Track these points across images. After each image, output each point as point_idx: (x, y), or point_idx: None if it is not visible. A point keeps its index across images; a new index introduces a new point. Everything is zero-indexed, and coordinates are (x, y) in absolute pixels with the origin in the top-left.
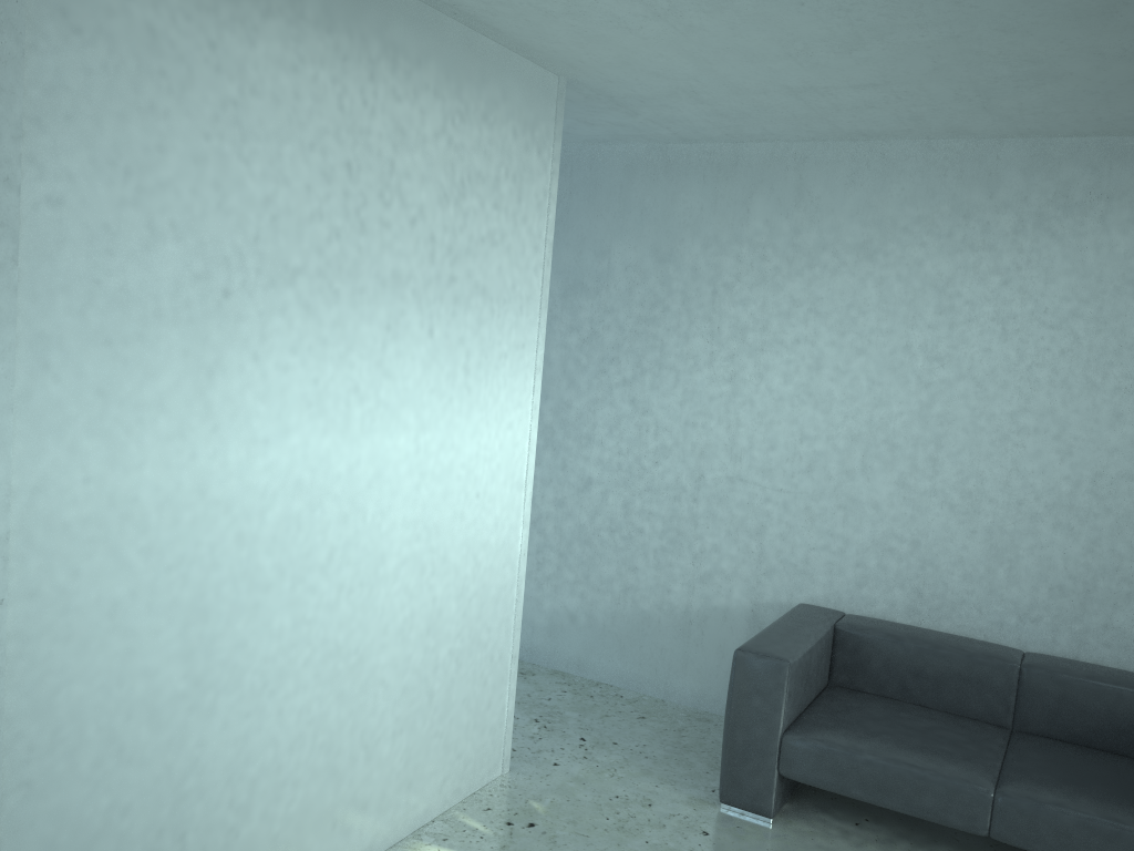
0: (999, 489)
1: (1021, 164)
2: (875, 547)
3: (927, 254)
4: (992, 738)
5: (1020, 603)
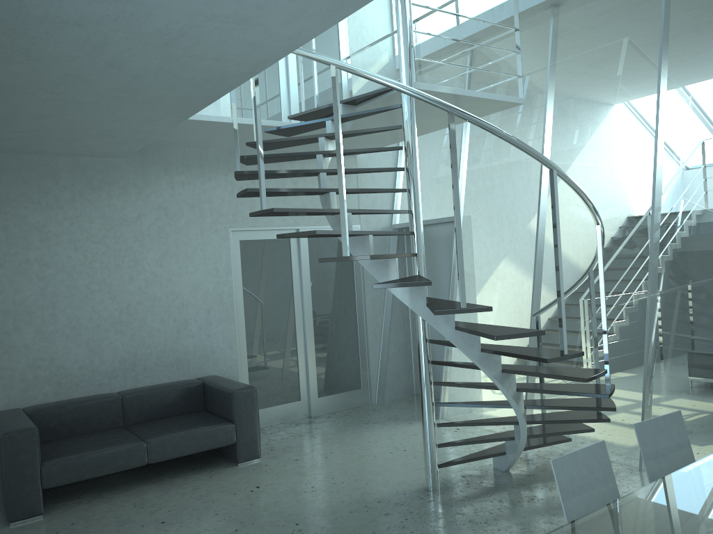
0: (88, 321)
1: (68, 168)
2: (30, 368)
3: (29, 212)
4: (123, 431)
5: (108, 371)
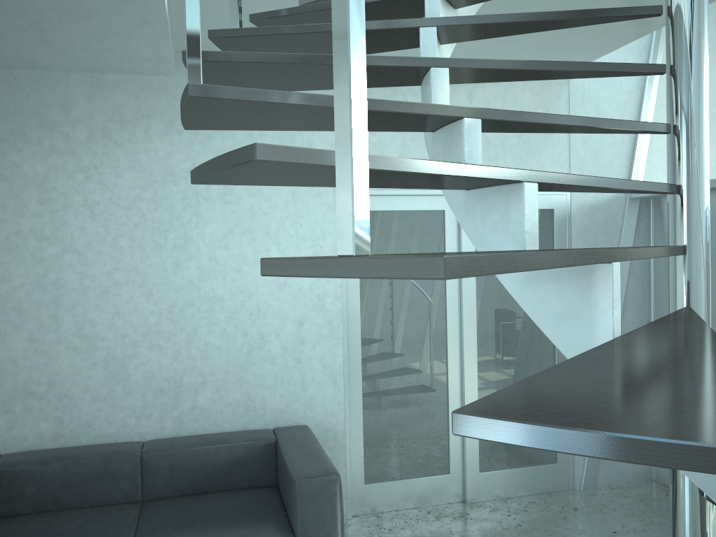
0: (108, 329)
1: (85, 92)
2: (19, 394)
3: (24, 158)
4: (128, 514)
5: (136, 407)
